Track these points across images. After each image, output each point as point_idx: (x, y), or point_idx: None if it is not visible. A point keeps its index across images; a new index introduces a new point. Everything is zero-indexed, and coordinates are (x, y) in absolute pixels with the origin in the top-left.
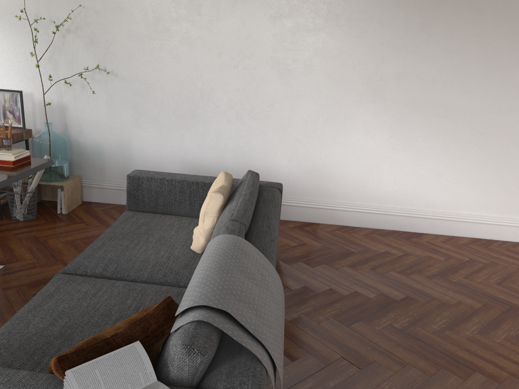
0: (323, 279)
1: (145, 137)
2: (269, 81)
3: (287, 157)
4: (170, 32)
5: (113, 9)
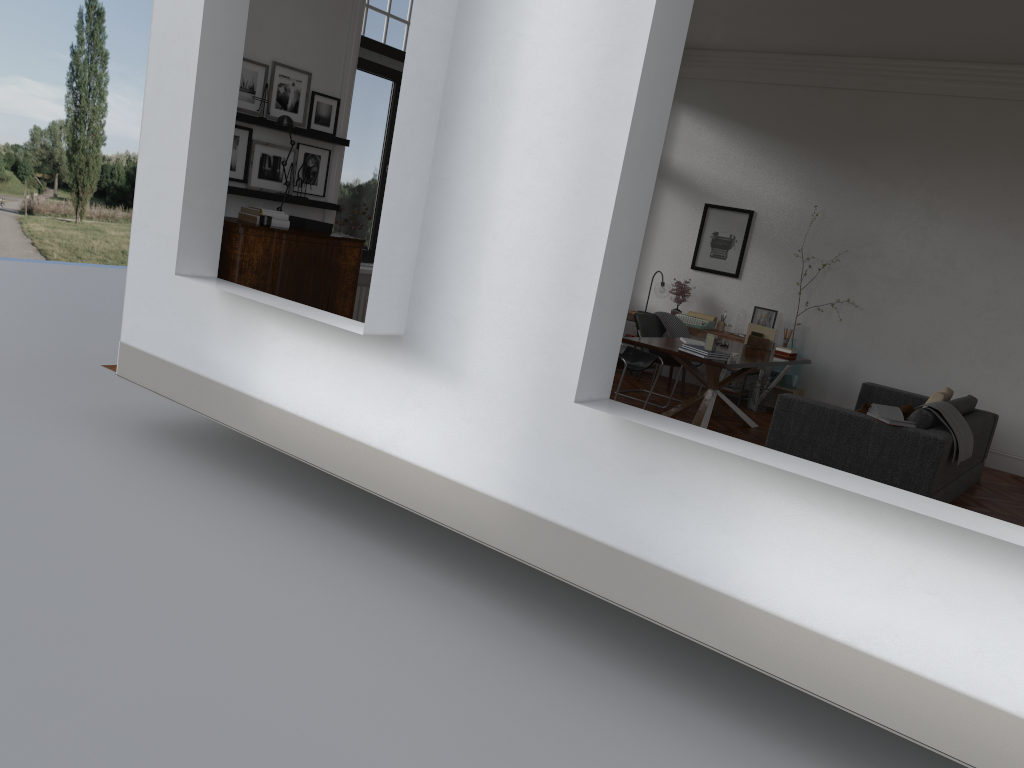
0: (1018, 497)
1: (873, 365)
2: (1010, 334)
3: (1014, 408)
4: (921, 279)
5: (874, 256)
